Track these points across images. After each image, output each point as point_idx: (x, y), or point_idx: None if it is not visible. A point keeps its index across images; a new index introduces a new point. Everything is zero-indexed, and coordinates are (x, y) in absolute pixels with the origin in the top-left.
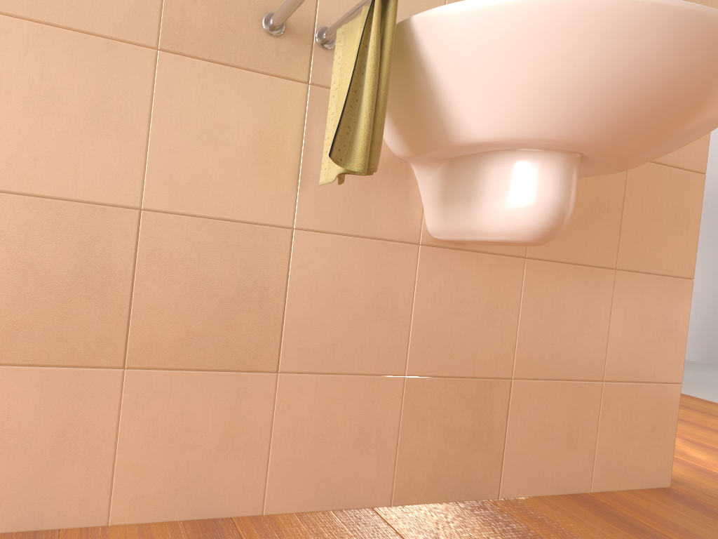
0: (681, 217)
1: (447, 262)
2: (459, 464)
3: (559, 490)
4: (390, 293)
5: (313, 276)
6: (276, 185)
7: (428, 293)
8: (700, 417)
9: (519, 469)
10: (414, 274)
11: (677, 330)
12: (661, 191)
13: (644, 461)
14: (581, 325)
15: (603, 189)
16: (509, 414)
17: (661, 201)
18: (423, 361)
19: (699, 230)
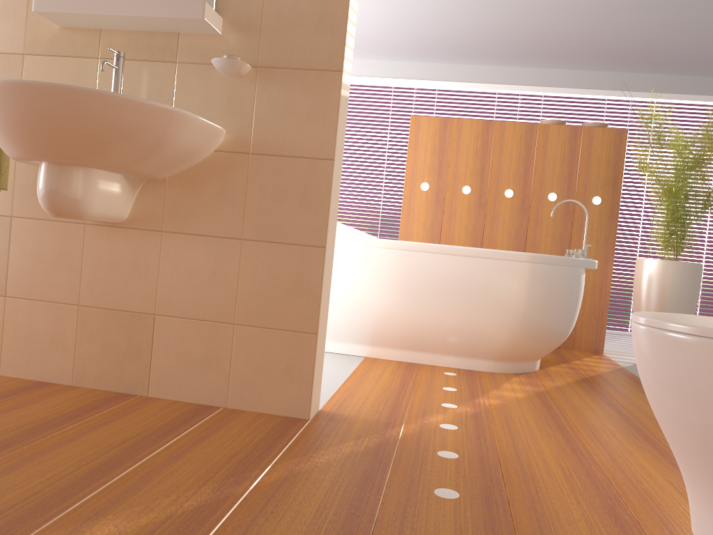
0: (308, 197)
1: (104, 235)
2: (117, 367)
3: (198, 401)
4: (68, 253)
5: (23, 243)
6: (2, 193)
7: (92, 254)
8: (586, 410)
9: (163, 379)
10: (83, 242)
11: (309, 290)
12: (285, 177)
13: (279, 393)
14: (212, 281)
15: (227, 180)
16: (154, 339)
17: (285, 185)
18: (90, 297)
19: (329, 207)
